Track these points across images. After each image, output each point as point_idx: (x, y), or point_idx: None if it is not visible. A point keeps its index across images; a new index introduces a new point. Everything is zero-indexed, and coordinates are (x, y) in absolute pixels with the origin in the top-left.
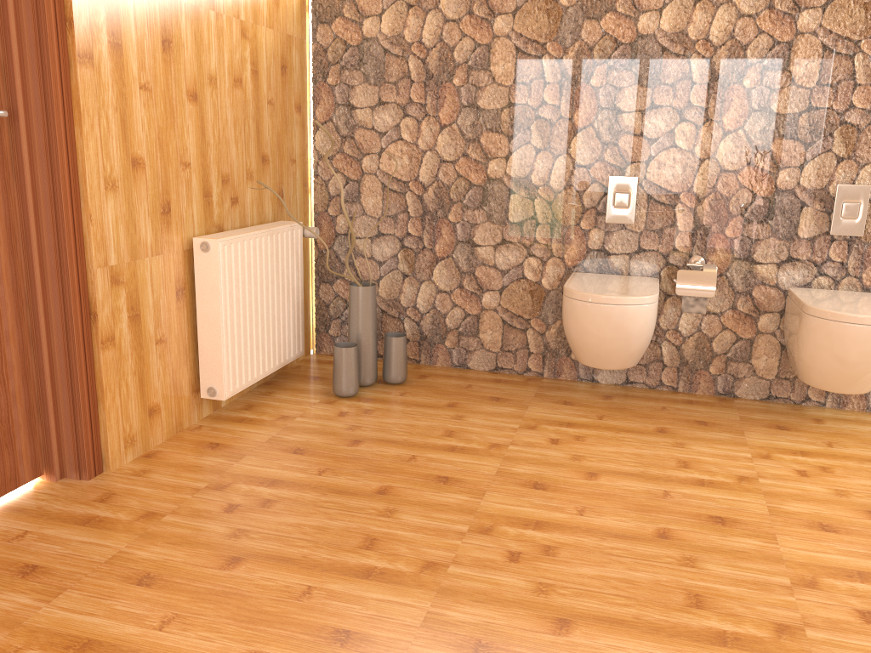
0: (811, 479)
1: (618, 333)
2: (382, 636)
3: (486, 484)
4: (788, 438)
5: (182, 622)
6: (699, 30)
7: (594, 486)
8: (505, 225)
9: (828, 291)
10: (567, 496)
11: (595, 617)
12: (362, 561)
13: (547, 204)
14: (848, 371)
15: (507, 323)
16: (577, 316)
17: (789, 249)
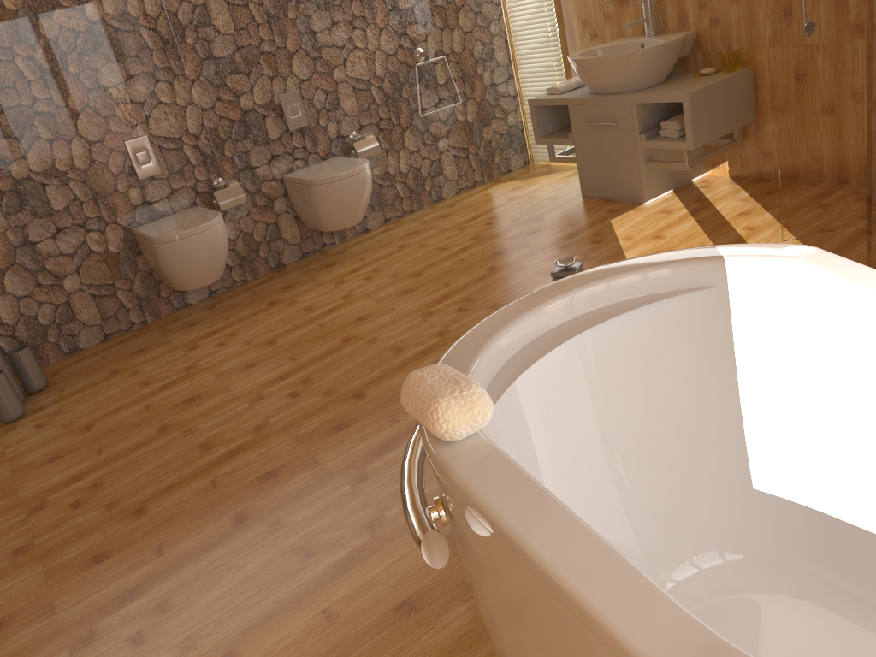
0: (375, 278)
1: (213, 251)
2: (288, 460)
3: (220, 384)
4: (340, 268)
5: (169, 543)
6: (139, 8)
7: (281, 346)
8: (56, 215)
9: (307, 168)
10: (275, 358)
11: (368, 383)
12: (218, 453)
13: (84, 183)
14: (352, 209)
15: (98, 295)
16: (178, 253)
17: (271, 150)
